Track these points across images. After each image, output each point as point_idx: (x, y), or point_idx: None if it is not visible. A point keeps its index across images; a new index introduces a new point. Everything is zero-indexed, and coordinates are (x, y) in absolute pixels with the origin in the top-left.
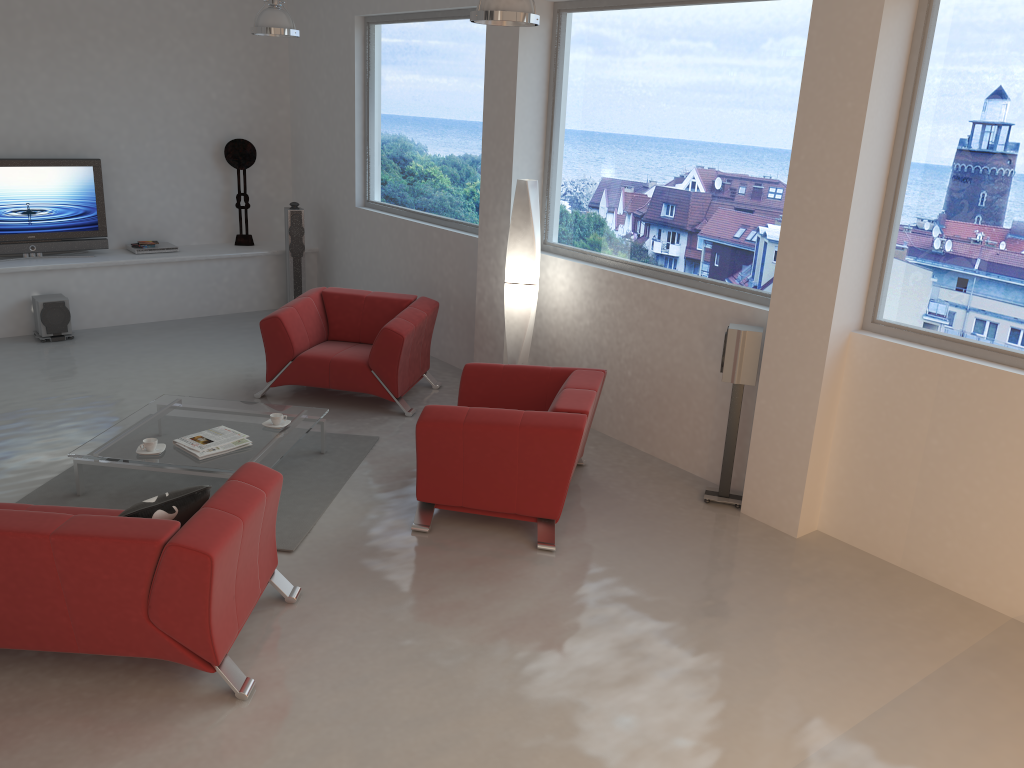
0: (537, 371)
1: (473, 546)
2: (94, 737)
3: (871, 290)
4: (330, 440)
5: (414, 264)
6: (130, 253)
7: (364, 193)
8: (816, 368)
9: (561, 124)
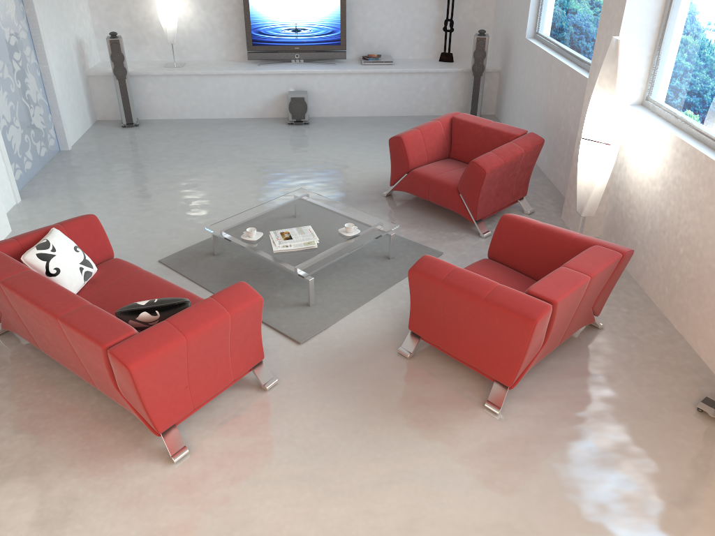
0: (561, 237)
1: (433, 384)
2: (79, 452)
3: None
4: (404, 247)
5: (551, 97)
6: (359, 63)
7: (535, 26)
8: None
9: None
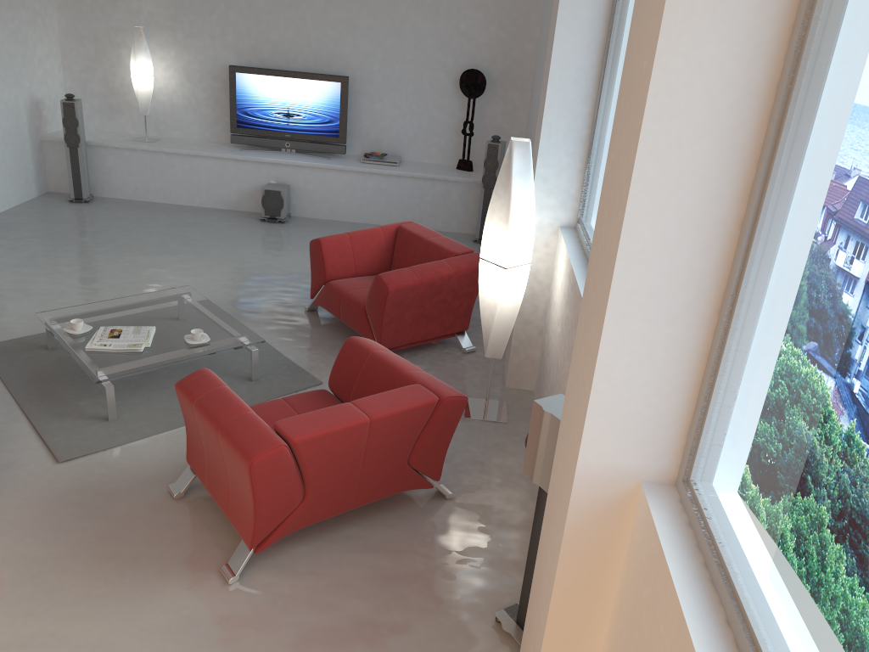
0: (391, 370)
1: (180, 534)
2: None
3: (693, 424)
4: (281, 370)
5: None
6: (359, 161)
7: None
8: (563, 516)
9: (609, 74)
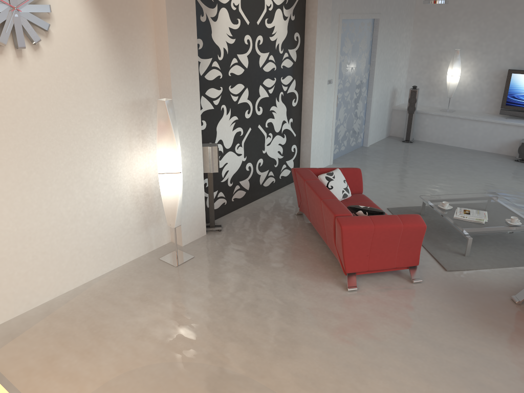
0: None
1: None
2: (308, 269)
3: None
4: None
5: None
6: None
7: None
8: None
9: None
